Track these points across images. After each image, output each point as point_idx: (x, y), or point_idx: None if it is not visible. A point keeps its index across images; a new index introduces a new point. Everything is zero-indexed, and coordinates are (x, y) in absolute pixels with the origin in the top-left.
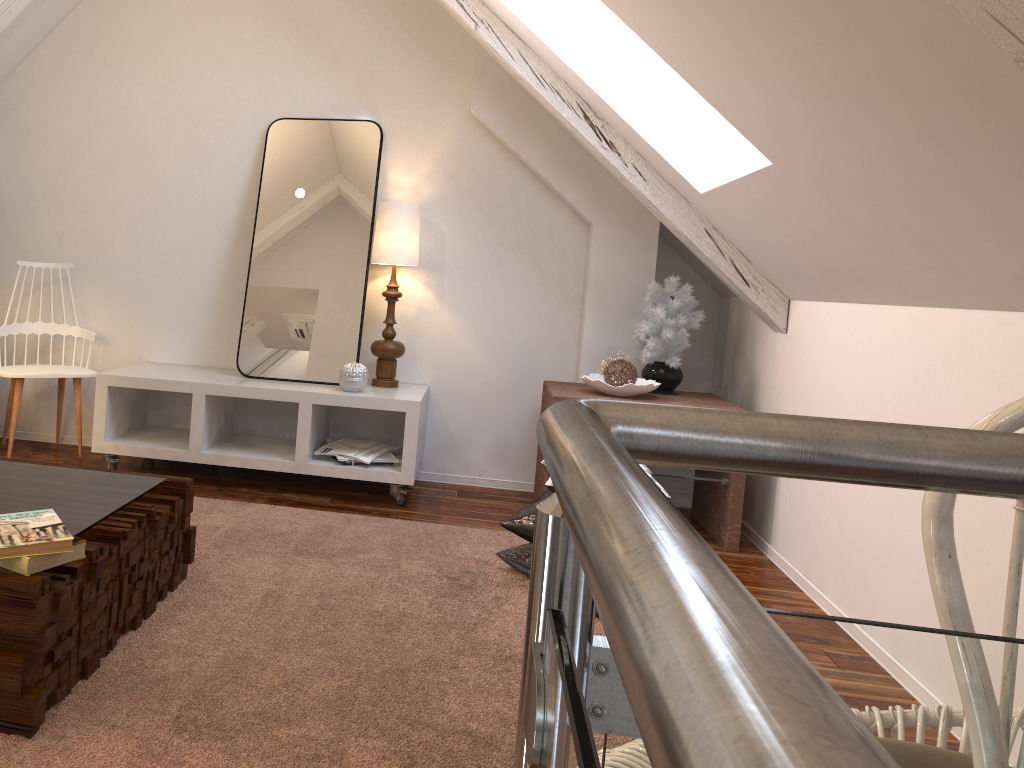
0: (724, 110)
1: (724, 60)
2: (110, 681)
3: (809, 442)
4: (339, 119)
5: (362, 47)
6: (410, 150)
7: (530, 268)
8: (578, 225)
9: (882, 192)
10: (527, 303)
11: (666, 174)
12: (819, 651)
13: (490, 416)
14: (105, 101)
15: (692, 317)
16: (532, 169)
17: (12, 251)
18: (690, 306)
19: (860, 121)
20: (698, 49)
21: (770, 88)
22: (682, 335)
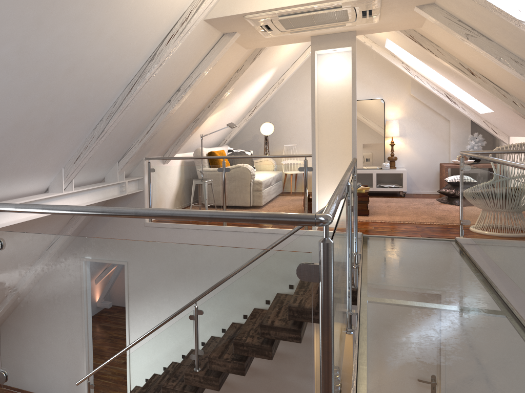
0: (481, 102)
1: (479, 96)
2: (372, 213)
3: (477, 152)
4: (370, 99)
5: (375, 79)
6: (392, 105)
7: (432, 133)
8: (445, 121)
9: (513, 118)
10: (432, 143)
11: (470, 109)
12: (479, 164)
13: (423, 174)
14: (300, 100)
15: (482, 143)
16: (430, 107)
17: (276, 142)
18: (481, 140)
19: (505, 109)
20: (474, 94)
21: (489, 101)
22: (480, 147)
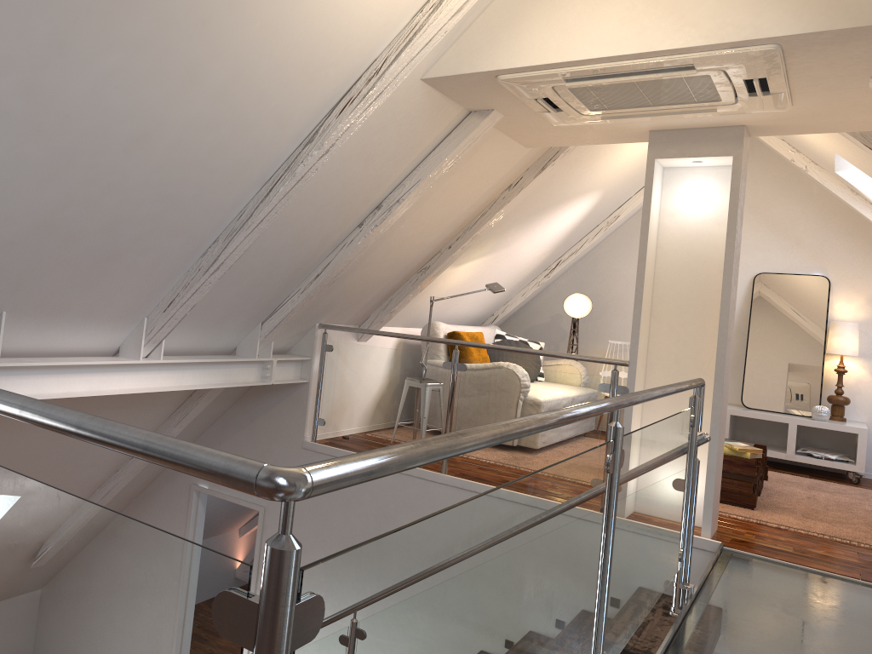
0: None
1: None
2: (765, 505)
3: None
4: (800, 274)
5: (814, 236)
6: (848, 292)
7: None
8: None
9: None
10: None
11: None
12: None
13: None
14: None
15: None
16: None
17: (596, 334)
18: None
19: None
20: None
21: None
22: None
